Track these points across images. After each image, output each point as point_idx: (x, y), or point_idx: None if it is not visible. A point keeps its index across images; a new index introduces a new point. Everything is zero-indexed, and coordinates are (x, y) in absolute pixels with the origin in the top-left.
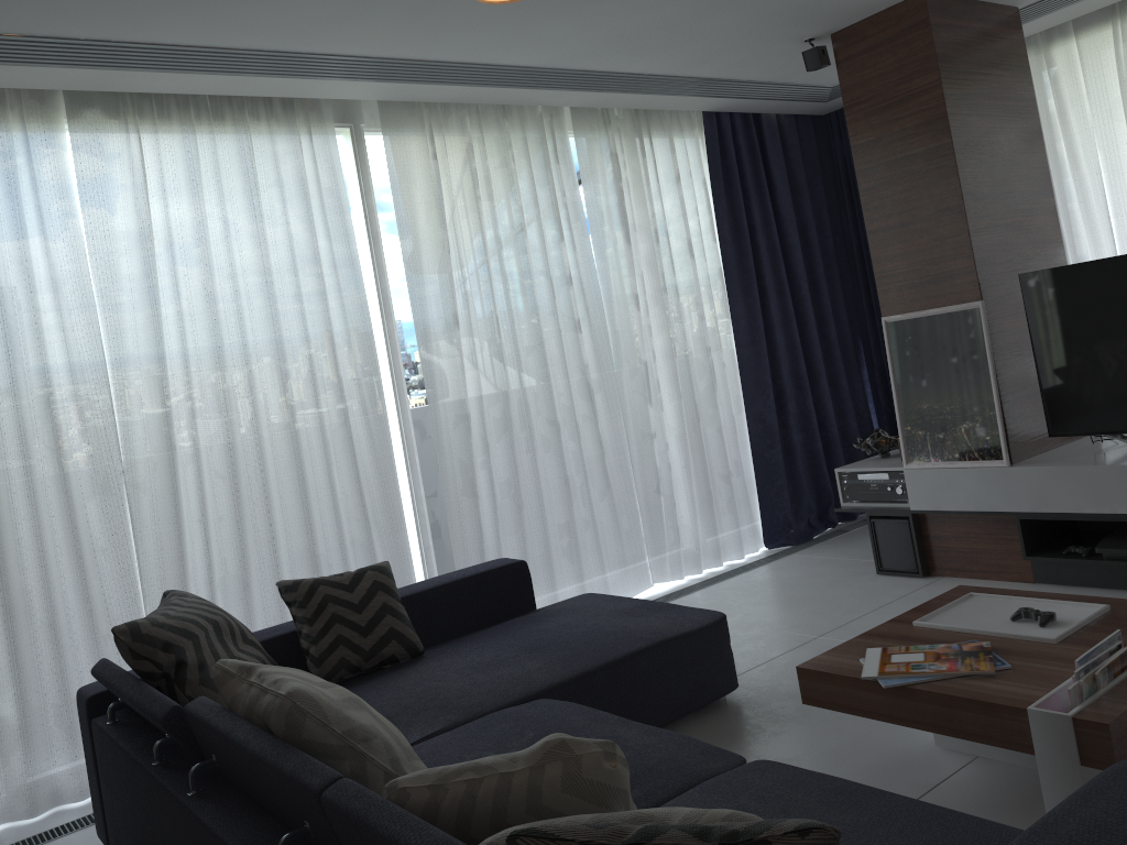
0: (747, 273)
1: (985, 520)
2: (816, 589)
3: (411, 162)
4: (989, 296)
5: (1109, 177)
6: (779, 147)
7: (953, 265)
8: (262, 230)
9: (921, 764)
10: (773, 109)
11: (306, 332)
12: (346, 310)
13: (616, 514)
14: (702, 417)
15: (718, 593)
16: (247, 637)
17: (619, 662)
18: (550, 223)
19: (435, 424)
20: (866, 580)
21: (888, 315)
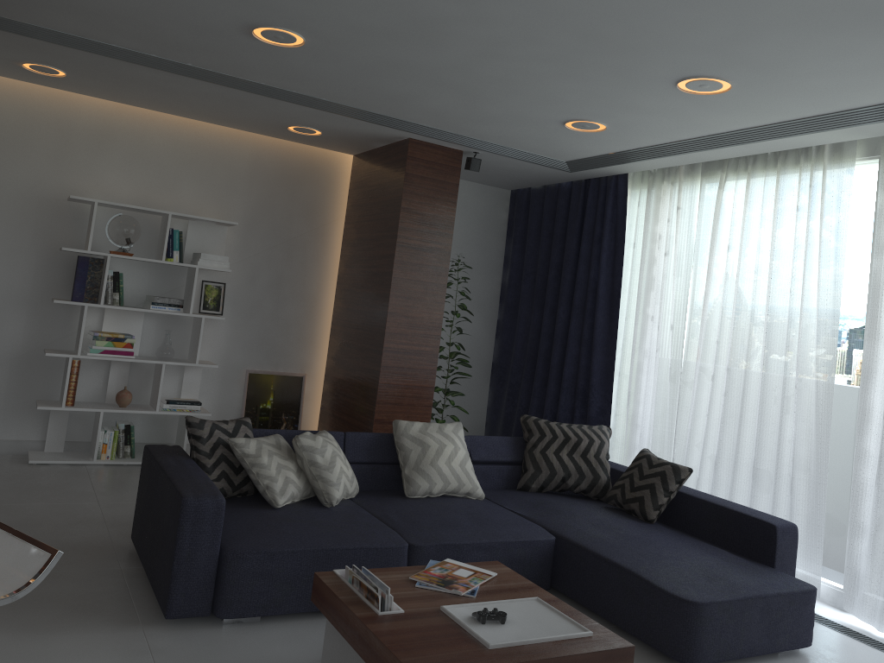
0: None
1: None
2: None
3: None
4: None
5: None
6: None
7: None
8: (773, 242)
9: None
10: None
11: (788, 316)
12: (819, 305)
13: None
14: None
15: None
16: (585, 455)
17: (602, 559)
18: None
19: (861, 412)
20: None
21: None
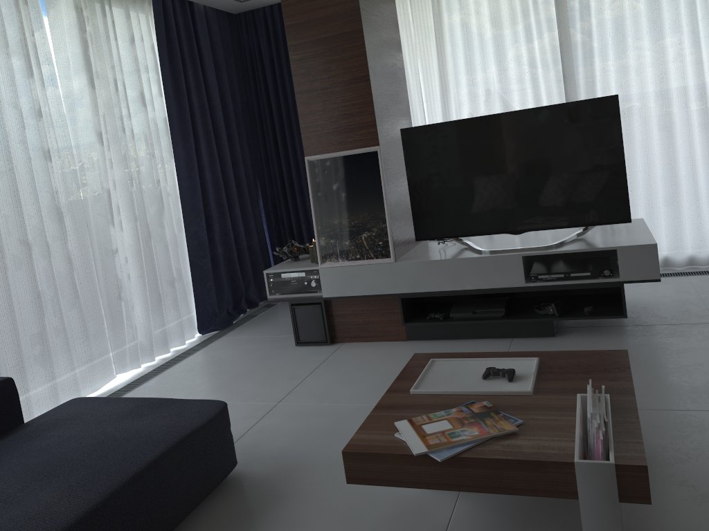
0: (186, 123)
1: (375, 301)
2: (255, 363)
3: None
4: (382, 143)
5: (424, 76)
6: (207, 31)
7: (360, 120)
8: None
9: (424, 507)
10: (203, 0)
11: None
12: None
13: (85, 320)
14: (153, 235)
15: (175, 376)
16: None
17: (144, 472)
18: (20, 59)
19: None
20: (290, 351)
21: (310, 155)
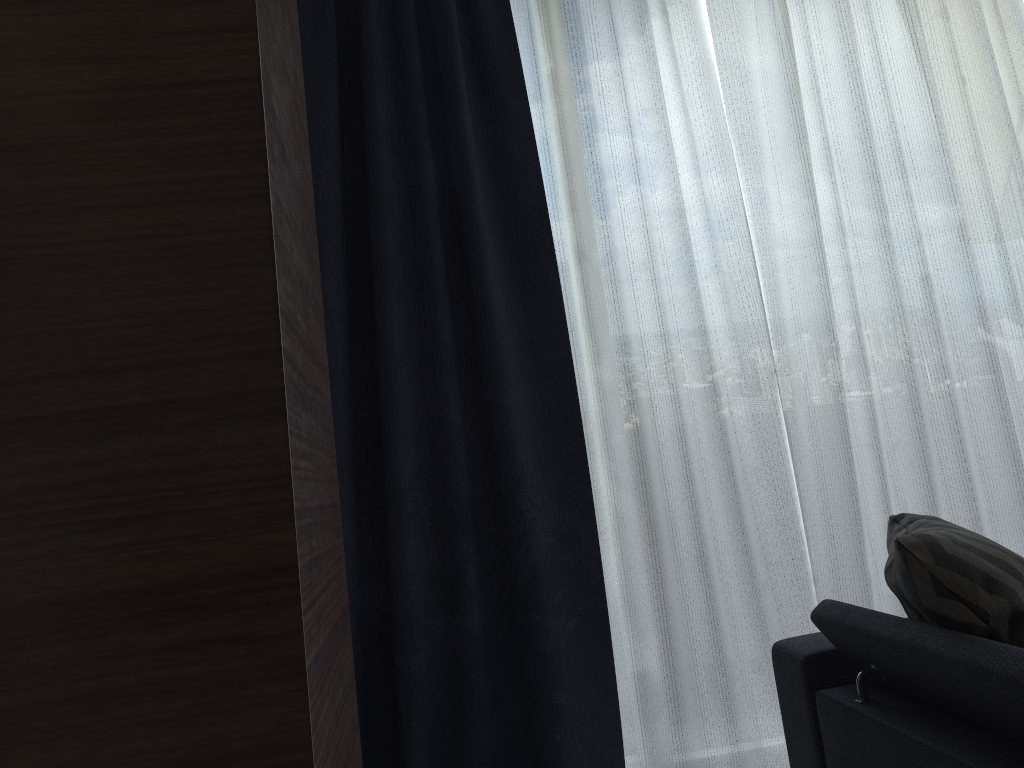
0: None
1: None
2: None
3: None
4: None
5: None
6: None
7: None
8: (928, 69)
9: None
10: None
11: (993, 203)
12: None
13: None
14: None
15: None
16: None
17: None
18: None
19: None
20: None
21: None
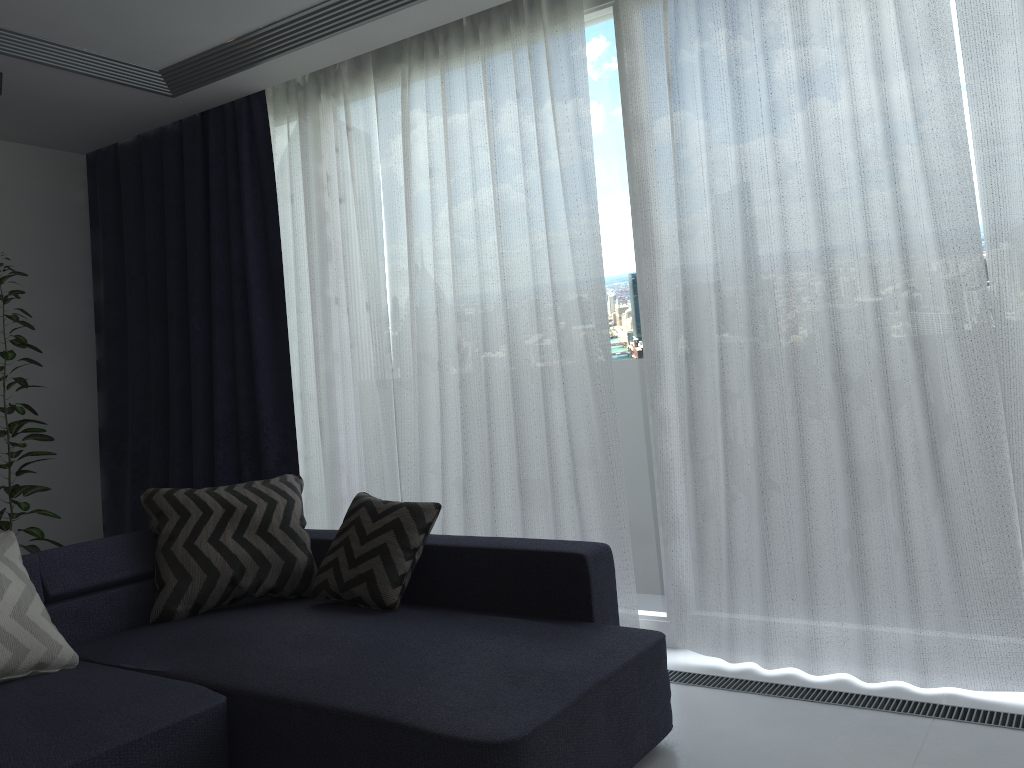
0: None
1: None
2: None
3: (655, 29)
4: None
5: None
6: None
7: None
8: (493, 147)
9: None
10: None
11: (531, 249)
12: (571, 223)
13: (953, 543)
14: None
15: None
16: (266, 530)
17: (322, 712)
18: (871, 64)
19: (654, 359)
20: None
21: None
